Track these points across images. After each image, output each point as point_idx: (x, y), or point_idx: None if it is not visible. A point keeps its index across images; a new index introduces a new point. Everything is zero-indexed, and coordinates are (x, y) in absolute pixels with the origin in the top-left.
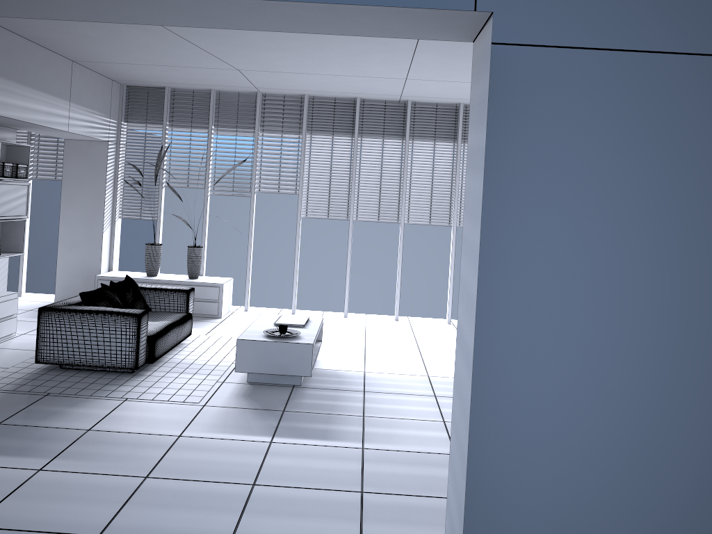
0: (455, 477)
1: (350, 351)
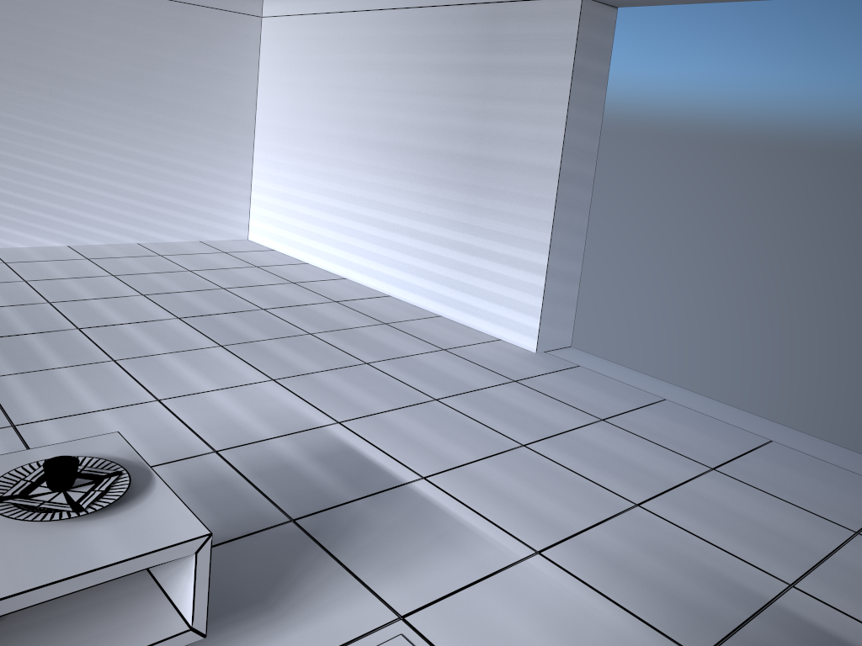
0: (566, 248)
1: None
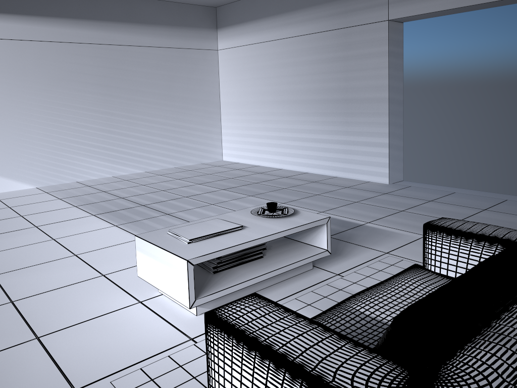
0: (395, 134)
1: (89, 288)
